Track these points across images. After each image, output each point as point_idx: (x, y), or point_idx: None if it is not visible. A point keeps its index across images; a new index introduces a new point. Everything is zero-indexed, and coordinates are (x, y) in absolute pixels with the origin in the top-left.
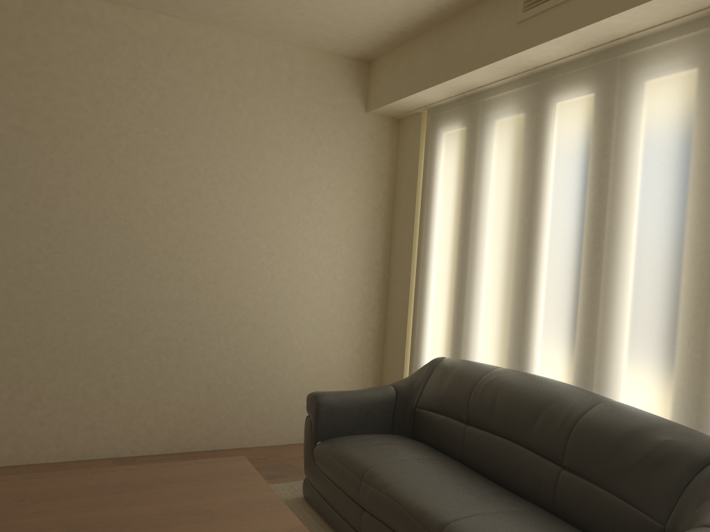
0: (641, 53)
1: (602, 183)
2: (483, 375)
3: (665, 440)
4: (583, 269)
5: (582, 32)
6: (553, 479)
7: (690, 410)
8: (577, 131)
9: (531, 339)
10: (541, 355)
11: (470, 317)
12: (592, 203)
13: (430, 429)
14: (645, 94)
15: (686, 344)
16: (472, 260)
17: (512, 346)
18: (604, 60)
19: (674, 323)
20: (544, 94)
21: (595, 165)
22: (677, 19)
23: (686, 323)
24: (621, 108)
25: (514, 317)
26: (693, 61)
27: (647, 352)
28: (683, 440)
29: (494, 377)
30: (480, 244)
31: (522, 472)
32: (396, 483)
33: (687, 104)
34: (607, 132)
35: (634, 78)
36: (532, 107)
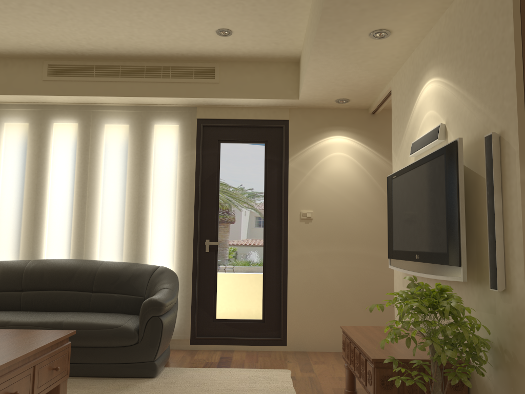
0: (105, 112)
1: (87, 166)
2: (26, 264)
3: (137, 268)
4: (77, 206)
5: (84, 97)
6: (89, 298)
7: (134, 260)
8: (70, 139)
9: (43, 244)
10: (50, 251)
11: None
12: (81, 175)
13: None
14: (108, 130)
15: (131, 234)
16: None
17: (28, 250)
18: (86, 110)
19: (125, 226)
20: (47, 117)
21: (82, 157)
22: (124, 104)
23: (130, 226)
24: (96, 134)
25: (29, 234)
26: (130, 122)
27: (113, 240)
28: (143, 267)
29: (35, 263)
30: None
31: (69, 302)
32: (14, 319)
33: (128, 138)
34: (88, 143)
35: (102, 122)
36: (38, 122)
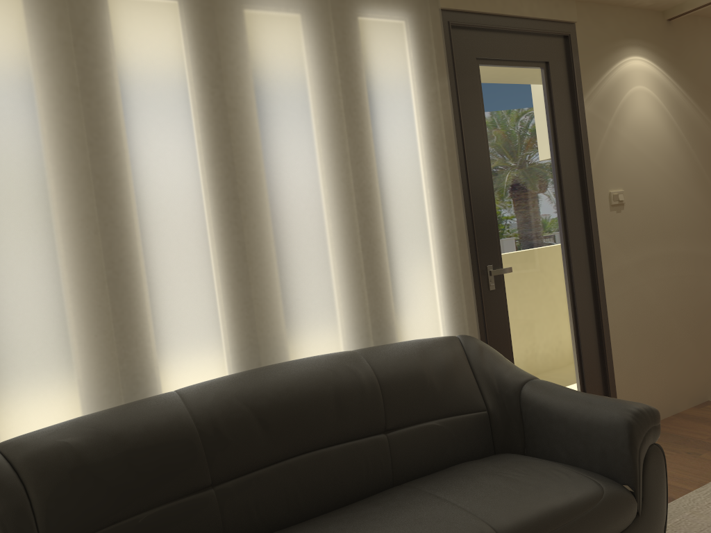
0: None
1: (231, 120)
2: (185, 408)
3: (441, 350)
4: (226, 227)
5: None
6: (385, 449)
7: (376, 335)
8: (173, 46)
9: (154, 342)
10: (180, 358)
11: None
12: (221, 143)
13: None
14: (266, 25)
15: (360, 278)
16: None
17: (115, 368)
18: None
19: (346, 262)
20: None
21: (214, 96)
22: None
23: (356, 259)
24: (238, 32)
25: (107, 323)
26: (313, 7)
27: (326, 298)
28: (444, 345)
29: (211, 399)
30: None
31: (344, 474)
32: None
33: (315, 48)
34: (223, 57)
35: (248, 2)
36: None
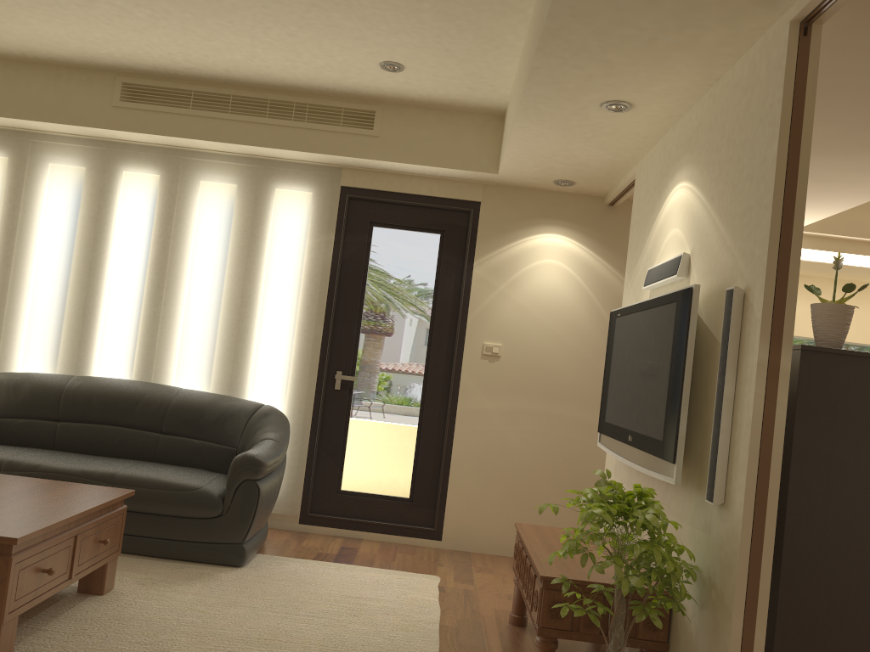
0: (203, 163)
1: (168, 243)
2: (68, 382)
3: (231, 404)
4: (148, 301)
5: (173, 138)
6: (155, 441)
7: (227, 390)
8: (146, 199)
9: (93, 353)
10: (103, 365)
11: (15, 336)
12: (158, 255)
13: (7, 433)
14: (204, 191)
15: (225, 352)
16: (19, 284)
17: (71, 360)
18: (173, 156)
19: (218, 339)
20: (115, 161)
21: (162, 228)
22: (232, 153)
23: (226, 339)
24: (186, 194)
25: (73, 336)
26: (239, 181)
27: (198, 358)
28: (239, 403)
29: (81, 382)
30: (32, 271)
31: (125, 444)
32: (47, 463)
33: (233, 206)
34: (173, 207)
35: (197, 177)
36: (100, 167)
